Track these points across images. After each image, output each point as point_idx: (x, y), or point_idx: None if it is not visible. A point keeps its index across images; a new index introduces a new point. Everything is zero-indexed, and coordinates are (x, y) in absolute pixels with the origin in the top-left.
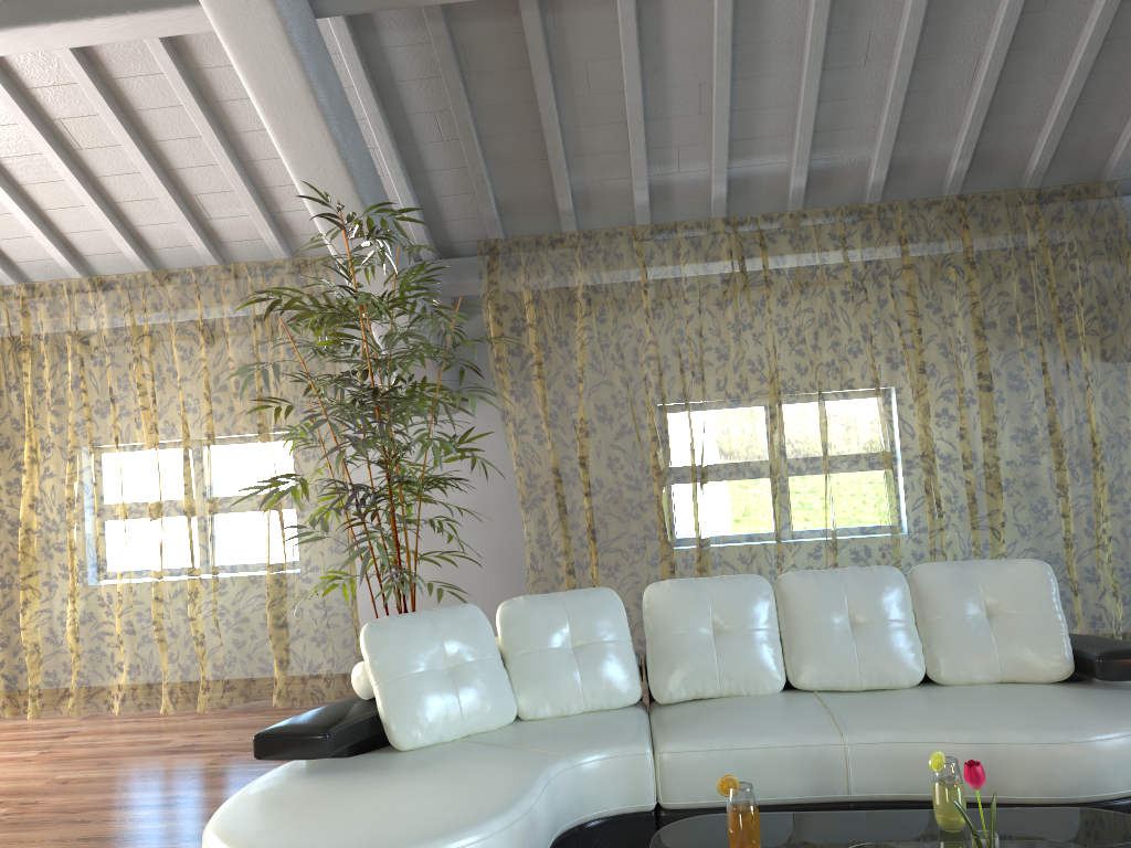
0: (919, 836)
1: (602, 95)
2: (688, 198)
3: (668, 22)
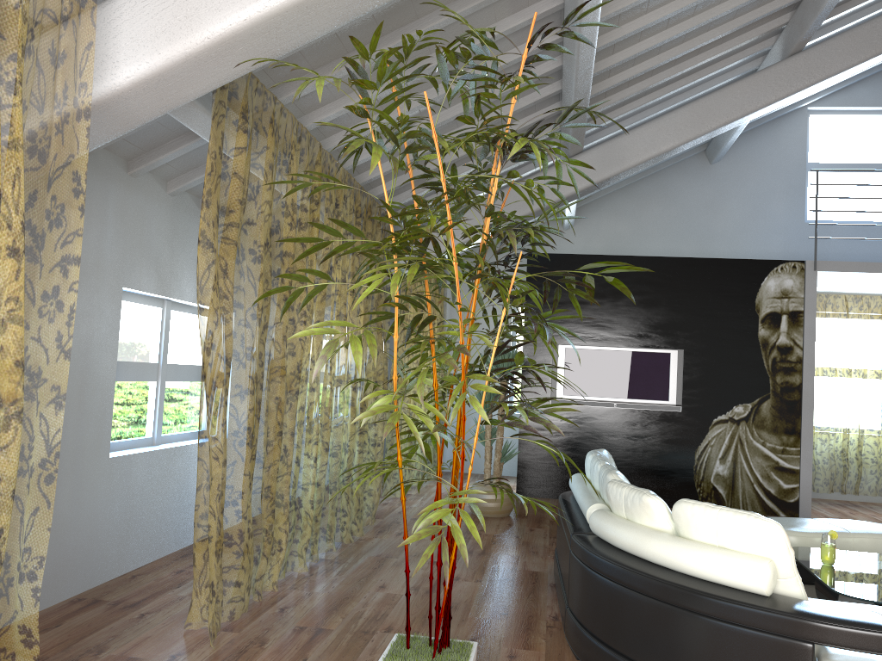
0: (840, 569)
1: (412, 9)
2: (298, 107)
3: (487, 8)
